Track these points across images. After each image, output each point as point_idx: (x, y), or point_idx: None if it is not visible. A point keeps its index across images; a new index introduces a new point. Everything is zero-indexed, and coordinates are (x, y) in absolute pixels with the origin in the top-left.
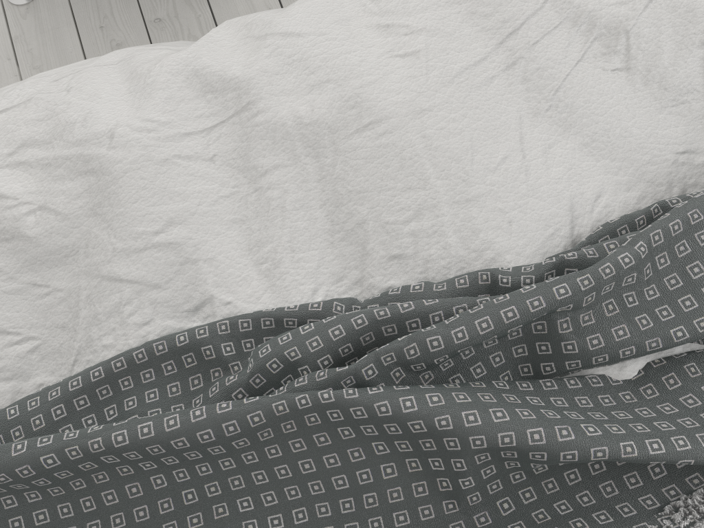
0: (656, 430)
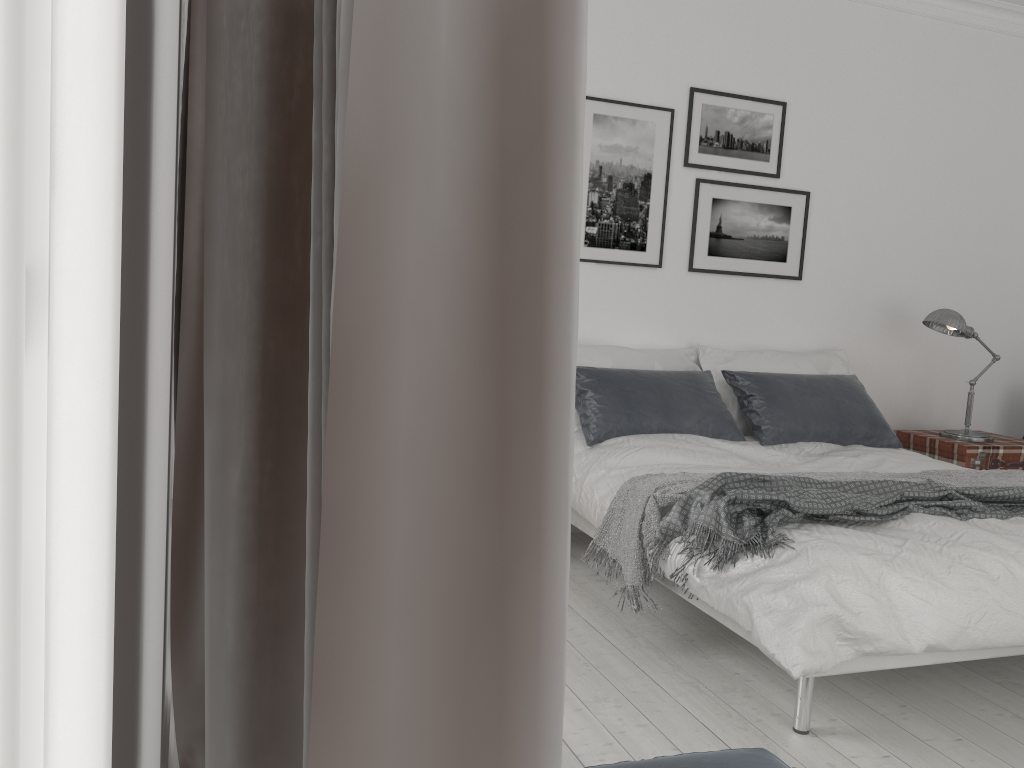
0: (874, 484)
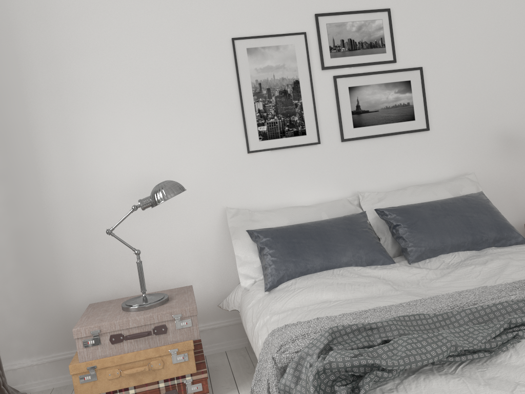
0: (484, 310)
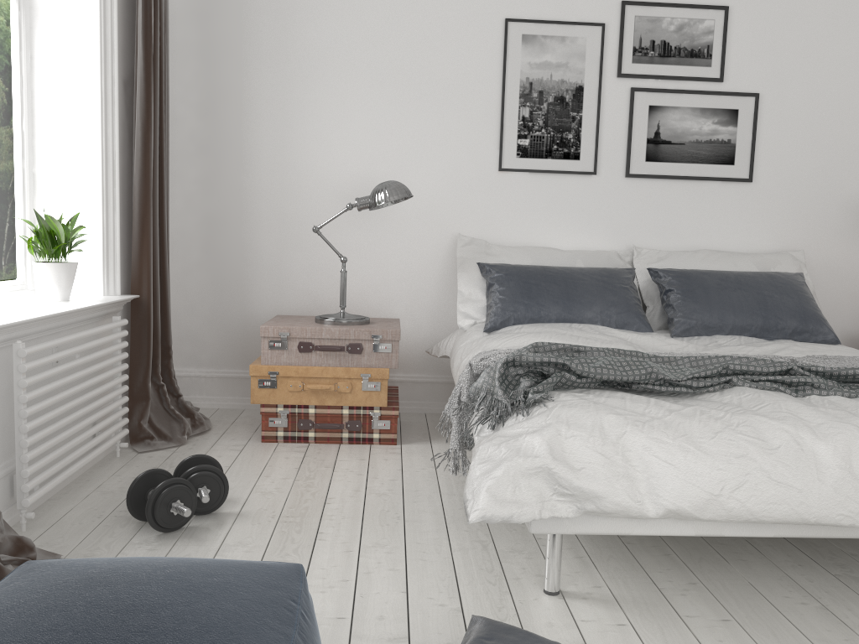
0: (710, 359)
